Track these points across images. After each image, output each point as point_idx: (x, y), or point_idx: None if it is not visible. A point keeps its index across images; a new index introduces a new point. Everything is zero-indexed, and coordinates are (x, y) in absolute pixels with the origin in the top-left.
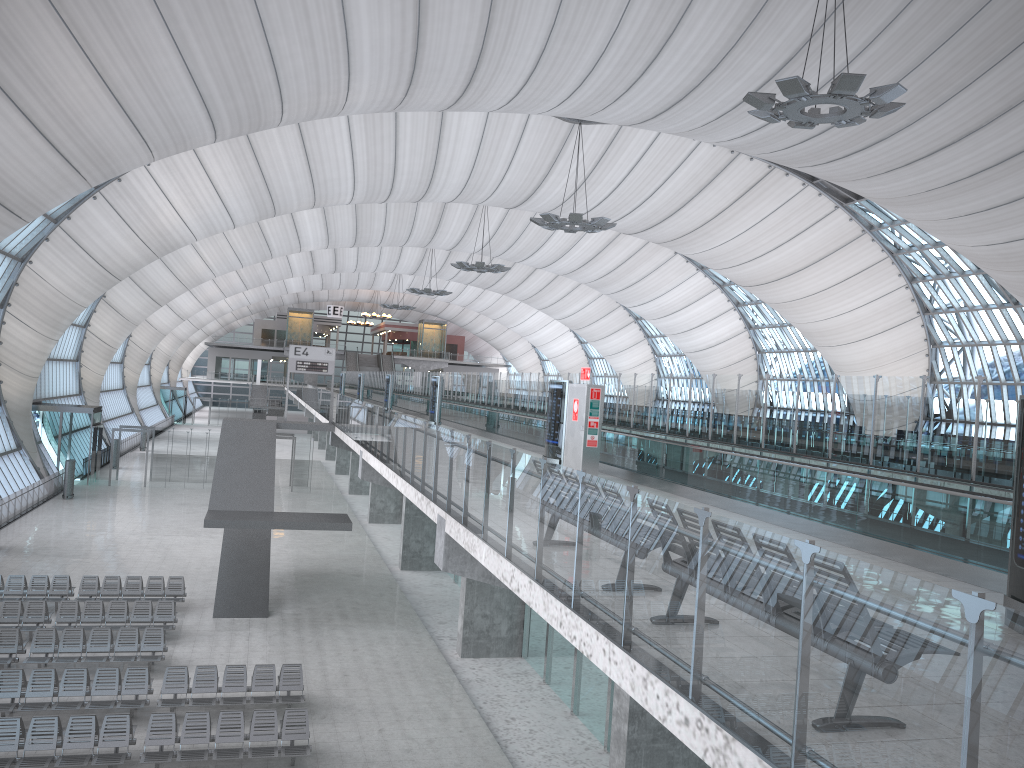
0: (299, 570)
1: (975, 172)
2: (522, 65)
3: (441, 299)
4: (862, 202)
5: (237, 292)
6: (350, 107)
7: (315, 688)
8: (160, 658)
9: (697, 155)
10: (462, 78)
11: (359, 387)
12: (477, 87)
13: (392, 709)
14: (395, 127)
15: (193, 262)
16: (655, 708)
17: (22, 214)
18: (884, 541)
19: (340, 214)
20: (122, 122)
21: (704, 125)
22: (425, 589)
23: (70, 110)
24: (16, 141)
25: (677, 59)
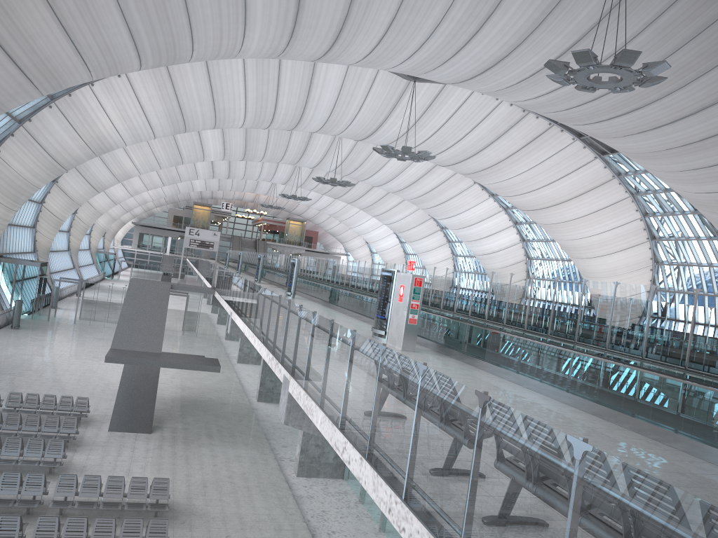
0: (180, 396)
1: (704, 138)
2: (377, 29)
3: (303, 204)
4: (615, 155)
5: (156, 187)
6: (245, 51)
7: (179, 496)
8: (59, 464)
9: (498, 111)
10: (331, 35)
11: (238, 262)
12: (341, 44)
13: (238, 518)
14: (278, 73)
15: (124, 162)
16: None
17: None
18: (666, 430)
19: (234, 136)
20: (67, 46)
21: (507, 87)
22: (274, 418)
23: (26, 32)
24: None
25: (493, 34)
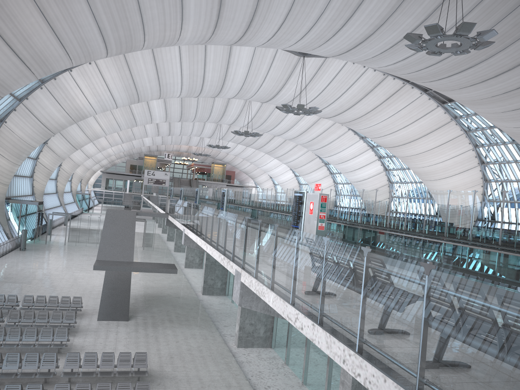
0: (146, 293)
1: (519, 86)
2: (277, 18)
3: (224, 151)
4: (452, 103)
5: (118, 144)
6: (182, 40)
7: (154, 365)
8: (65, 346)
9: (365, 76)
10: (244, 25)
11: (181, 195)
12: (252, 31)
13: (199, 379)
14: (205, 55)
15: (94, 127)
16: None
17: None
18: None
19: (173, 104)
20: (54, 41)
21: (373, 57)
22: (216, 306)
23: (25, 32)
24: None
25: (362, 18)
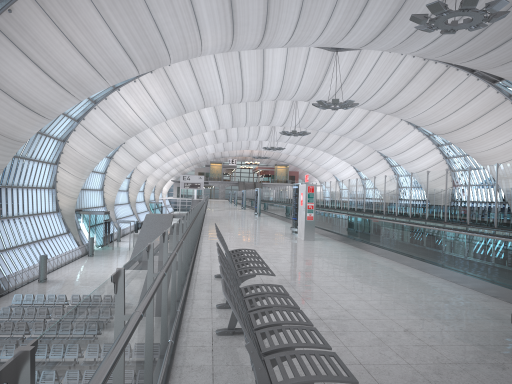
0: None
1: None
2: (291, 17)
3: (283, 153)
4: (503, 82)
5: (180, 154)
6: (205, 49)
7: None
8: None
9: (404, 63)
10: (260, 28)
11: (234, 198)
12: (270, 32)
13: None
14: (239, 62)
15: (153, 139)
16: None
17: (45, 115)
18: (459, 273)
19: (223, 111)
20: (86, 65)
21: (400, 43)
22: None
23: (58, 60)
24: (34, 78)
25: (378, 5)
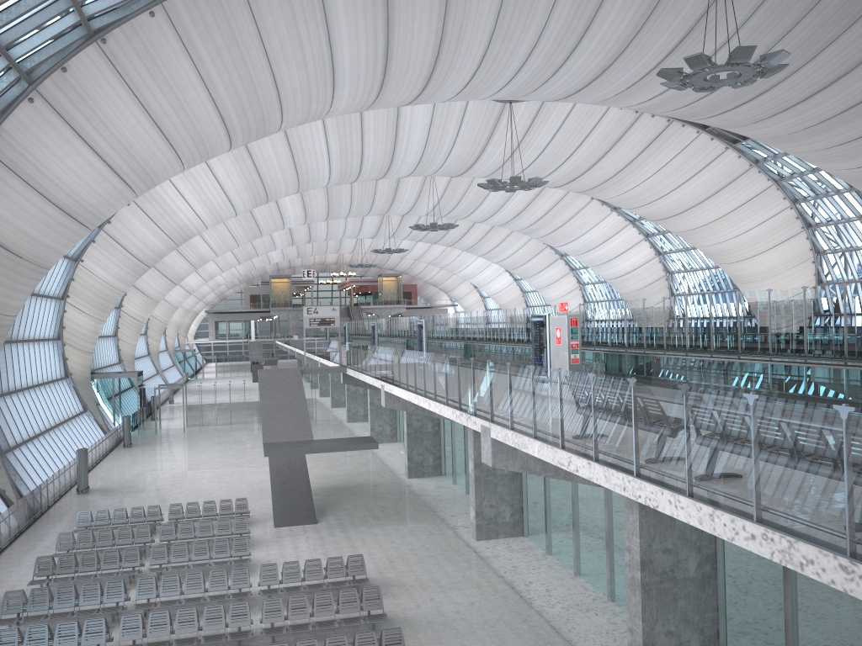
0: (328, 485)
1: (844, 109)
2: (469, 64)
3: (396, 255)
4: (748, 142)
5: (232, 267)
6: (333, 112)
7: (371, 573)
8: (249, 560)
9: (608, 118)
10: (422, 79)
11: (345, 335)
12: (433, 85)
13: (435, 583)
14: (361, 121)
15: (200, 246)
16: (723, 533)
17: (89, 225)
18: None
19: (314, 195)
20: (163, 144)
21: (617, 94)
22: (432, 491)
23: (124, 140)
24: (85, 168)
25: (594, 45)
